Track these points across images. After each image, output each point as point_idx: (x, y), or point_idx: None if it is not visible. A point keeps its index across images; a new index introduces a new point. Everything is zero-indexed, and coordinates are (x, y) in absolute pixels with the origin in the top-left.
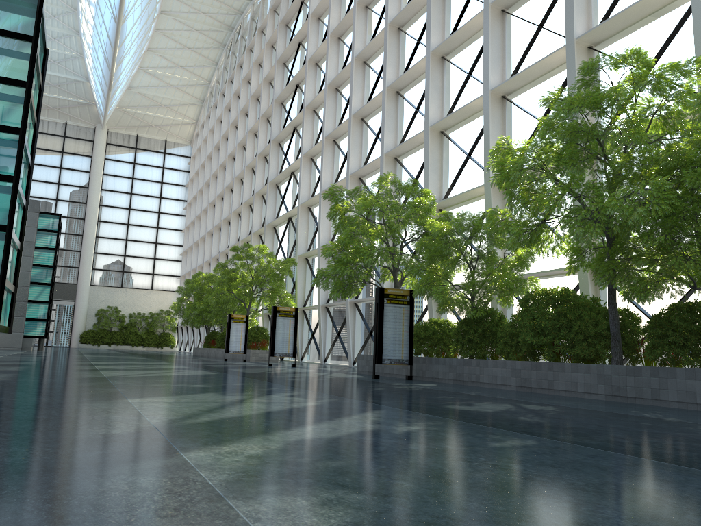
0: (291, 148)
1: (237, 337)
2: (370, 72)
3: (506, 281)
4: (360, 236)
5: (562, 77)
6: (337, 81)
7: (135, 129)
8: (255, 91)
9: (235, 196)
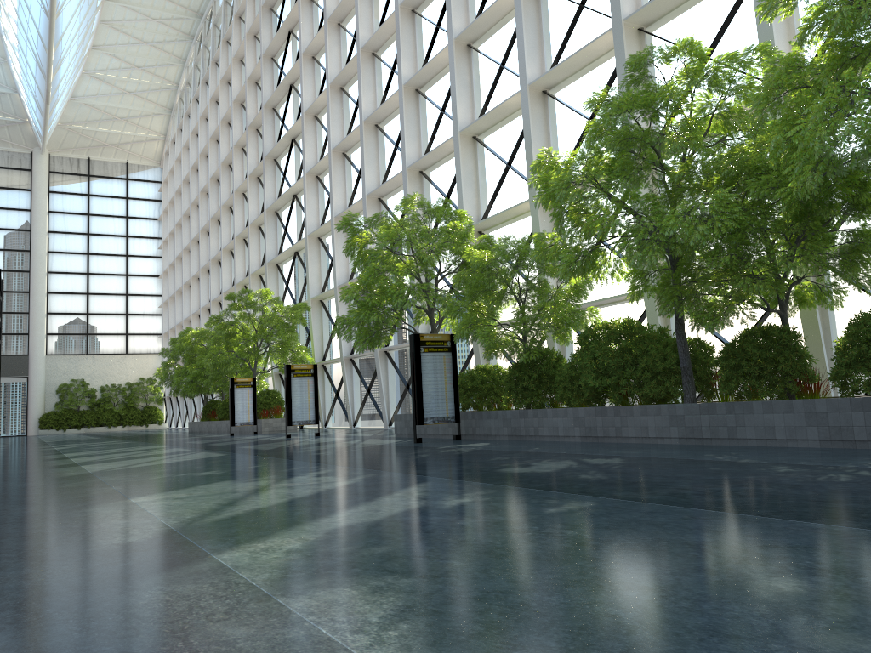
0: (290, 164)
1: (244, 405)
2: (381, 66)
3: (562, 315)
4: (386, 273)
5: (611, 65)
6: (342, 78)
7: (85, 151)
8: (238, 95)
9: (225, 229)
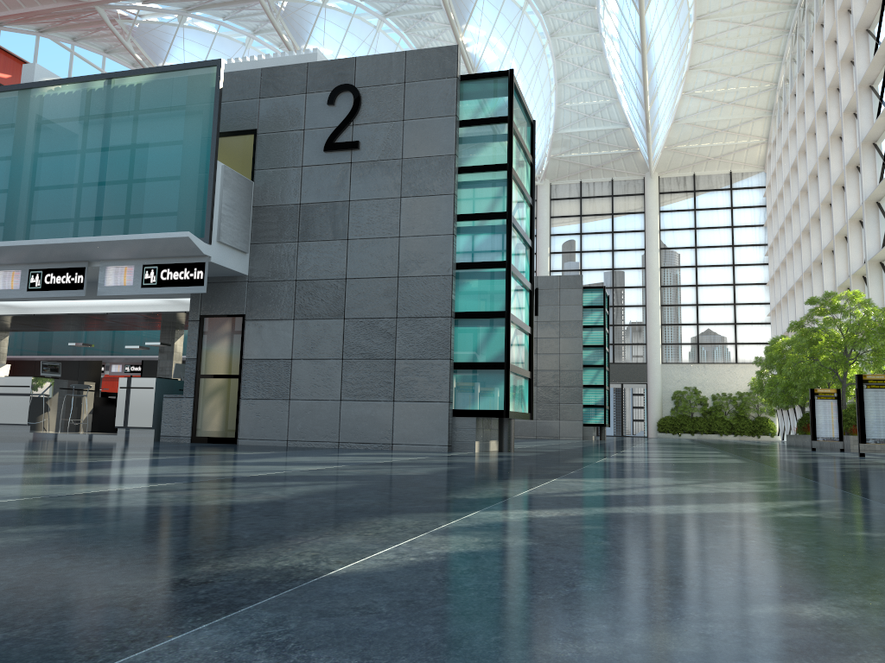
0: None
1: (826, 419)
2: None
3: None
4: None
5: None
6: None
7: (690, 168)
8: (832, 80)
9: (824, 228)
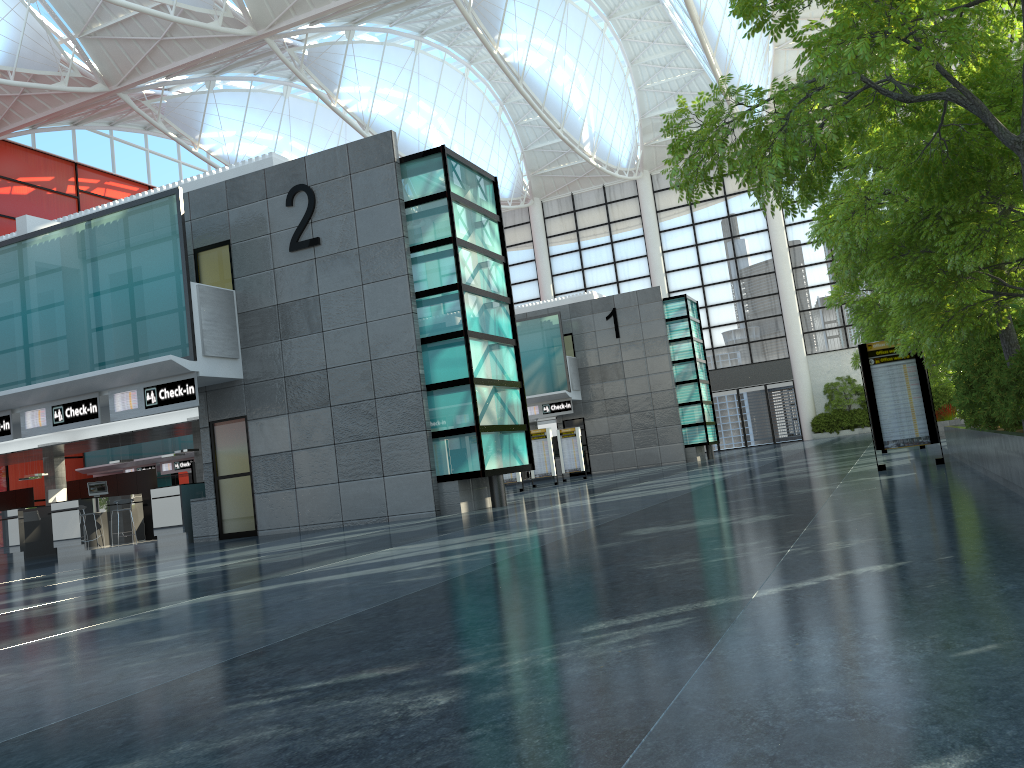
0: None
1: None
2: None
3: None
4: None
5: None
6: None
7: None
8: None
9: None
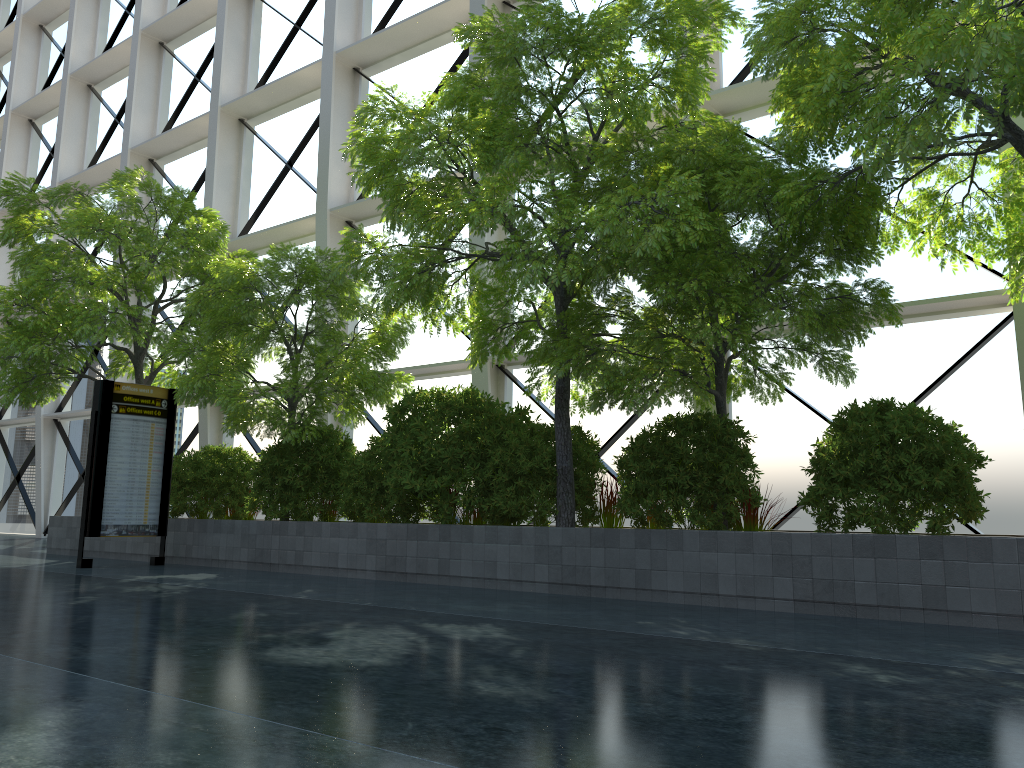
0: None
1: None
2: (110, 6)
3: (362, 375)
4: (68, 281)
5: (456, 49)
6: (44, 11)
7: None
8: None
9: None
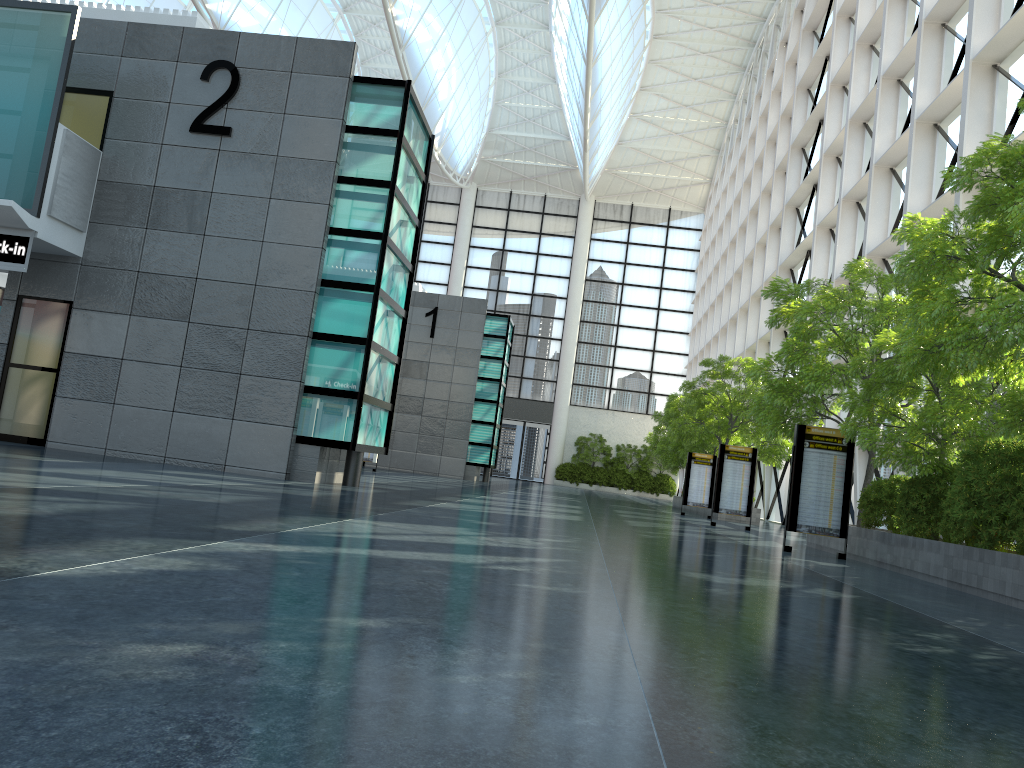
0: (811, 214)
1: (699, 484)
2: (908, 96)
3: (971, 424)
4: (802, 351)
5: None
6: (863, 112)
7: (629, 197)
8: (772, 133)
9: (744, 286)
